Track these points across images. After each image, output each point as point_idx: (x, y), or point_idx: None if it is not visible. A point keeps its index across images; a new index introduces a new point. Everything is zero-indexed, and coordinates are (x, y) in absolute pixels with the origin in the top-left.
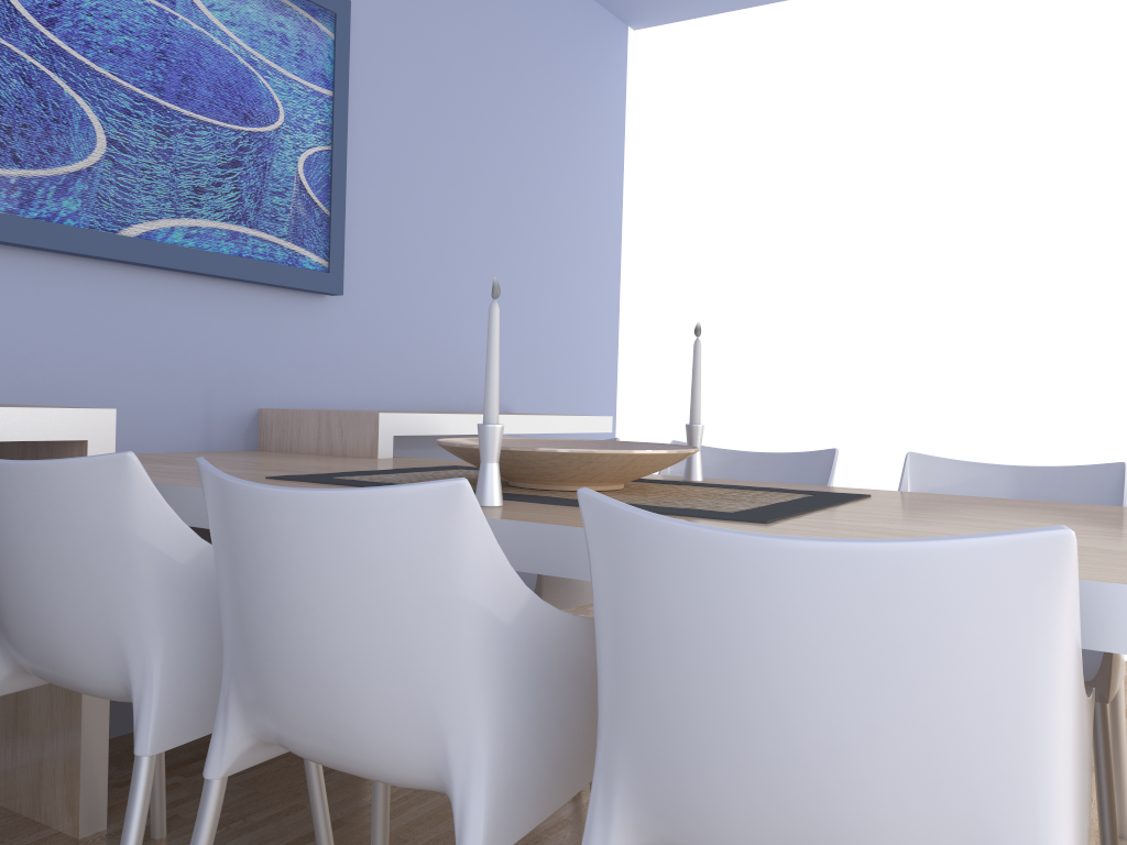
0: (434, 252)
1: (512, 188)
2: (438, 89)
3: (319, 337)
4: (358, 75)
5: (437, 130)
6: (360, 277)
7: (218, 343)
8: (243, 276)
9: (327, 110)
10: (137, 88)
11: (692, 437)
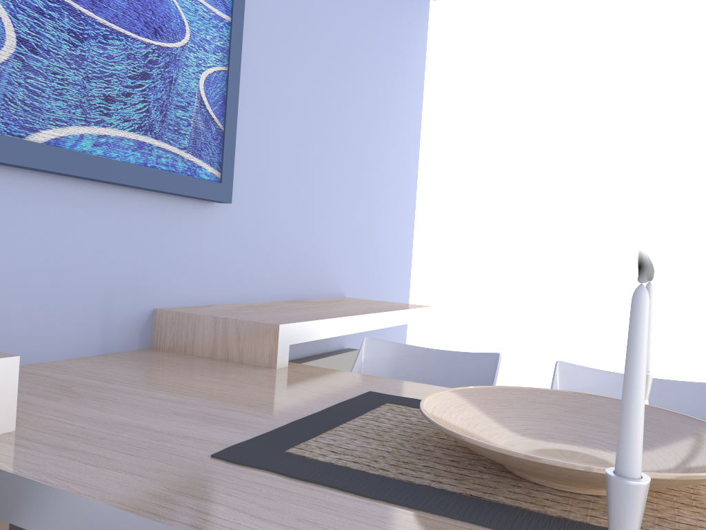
0: (298, 166)
1: (353, 115)
2: (307, 28)
3: (207, 240)
4: (248, 7)
5: (305, 62)
6: (242, 186)
7: (119, 249)
8: (147, 185)
9: (226, 34)
10: None
11: None
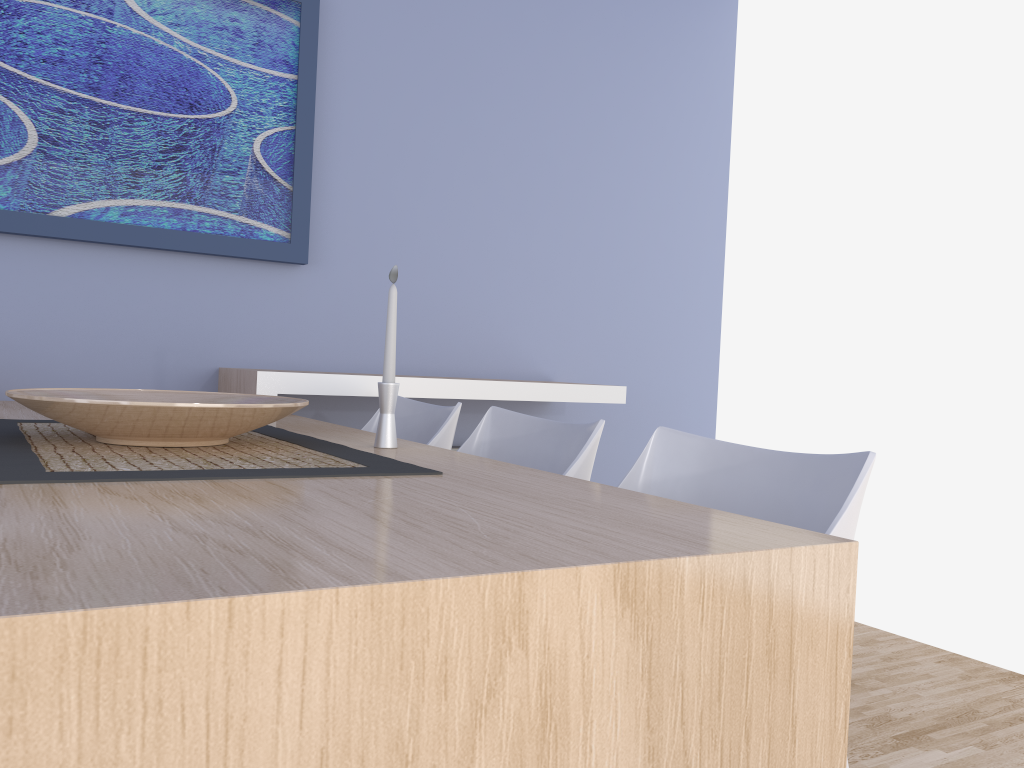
0: (443, 221)
1: (555, 154)
2: (450, 63)
3: (292, 303)
4: (343, 58)
5: (448, 102)
6: (344, 248)
7: (172, 309)
8: (186, 248)
9: (289, 93)
10: (69, 90)
11: (380, 397)
